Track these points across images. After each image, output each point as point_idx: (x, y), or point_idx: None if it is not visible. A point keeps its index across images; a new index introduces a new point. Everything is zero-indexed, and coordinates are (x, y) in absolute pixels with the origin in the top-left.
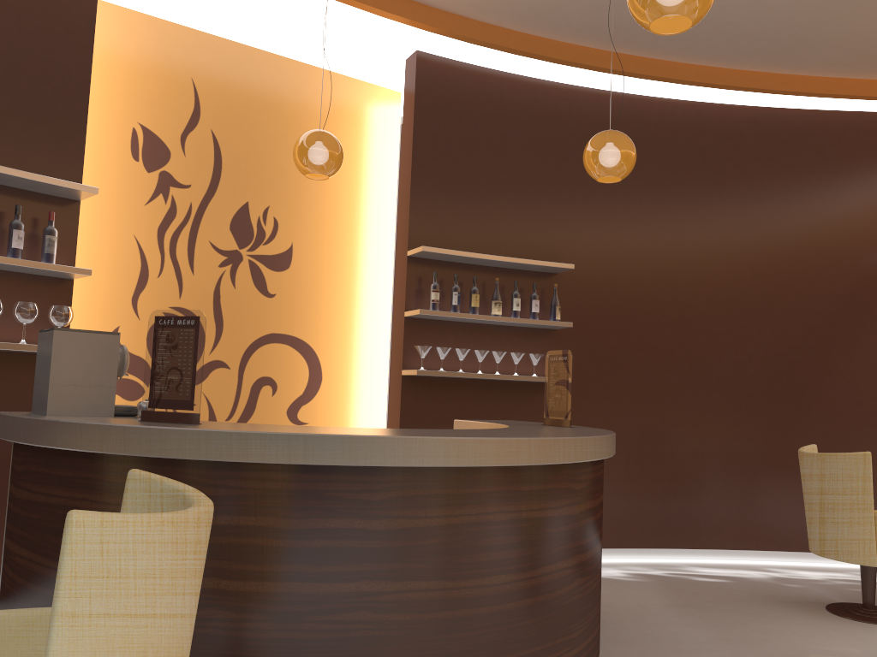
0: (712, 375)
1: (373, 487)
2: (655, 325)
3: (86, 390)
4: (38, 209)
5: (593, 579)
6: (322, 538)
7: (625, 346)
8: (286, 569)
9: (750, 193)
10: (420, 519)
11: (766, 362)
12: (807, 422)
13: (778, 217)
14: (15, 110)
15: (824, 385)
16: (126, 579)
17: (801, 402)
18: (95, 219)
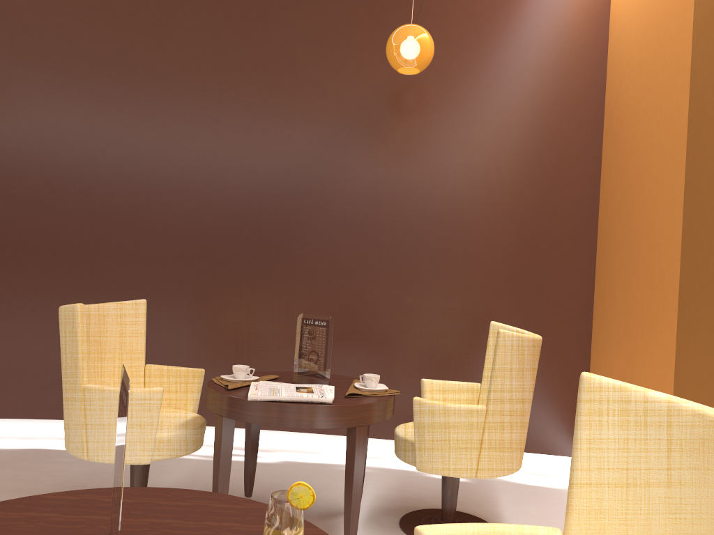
0: (159, 225)
1: None
2: (90, 164)
3: None
4: None
5: None
6: None
7: (49, 187)
8: None
9: (220, 12)
10: None
11: (227, 211)
12: (270, 281)
13: (253, 41)
14: None
15: (293, 239)
16: None
17: (265, 258)
18: None
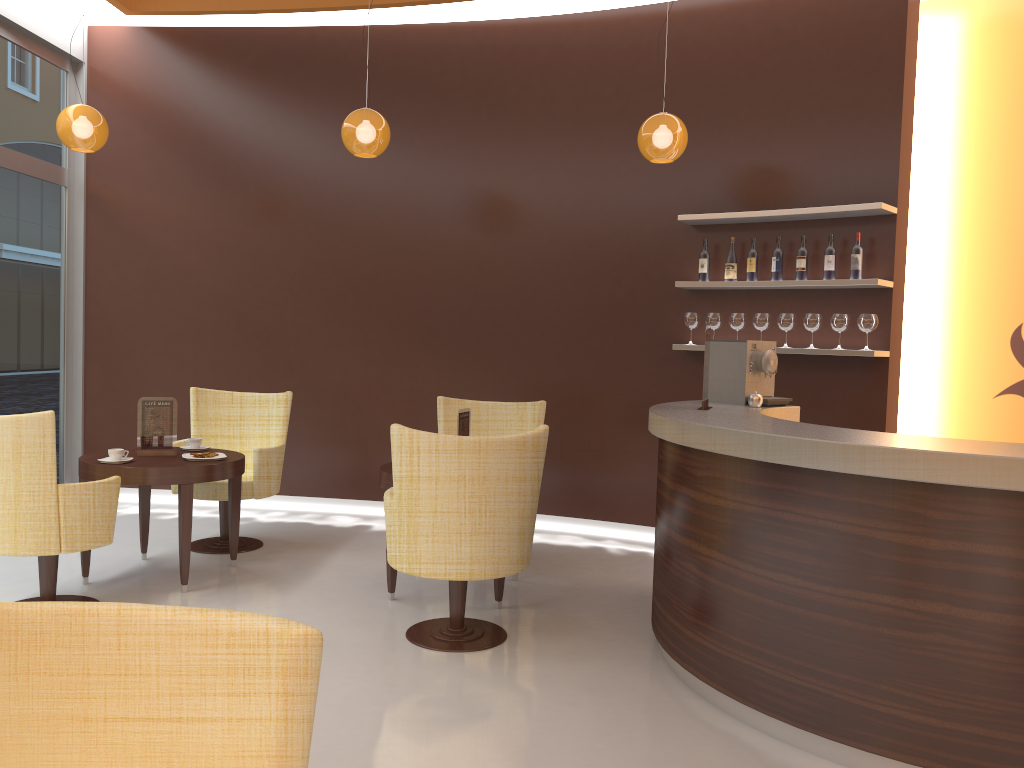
0: None
1: (698, 465)
2: None
3: (726, 384)
4: (860, 230)
5: (1020, 661)
6: (678, 499)
7: None
8: (669, 518)
9: None
10: (721, 499)
11: None
12: None
13: None
14: (839, 152)
15: None
16: (408, 455)
17: None
18: (994, 214)
